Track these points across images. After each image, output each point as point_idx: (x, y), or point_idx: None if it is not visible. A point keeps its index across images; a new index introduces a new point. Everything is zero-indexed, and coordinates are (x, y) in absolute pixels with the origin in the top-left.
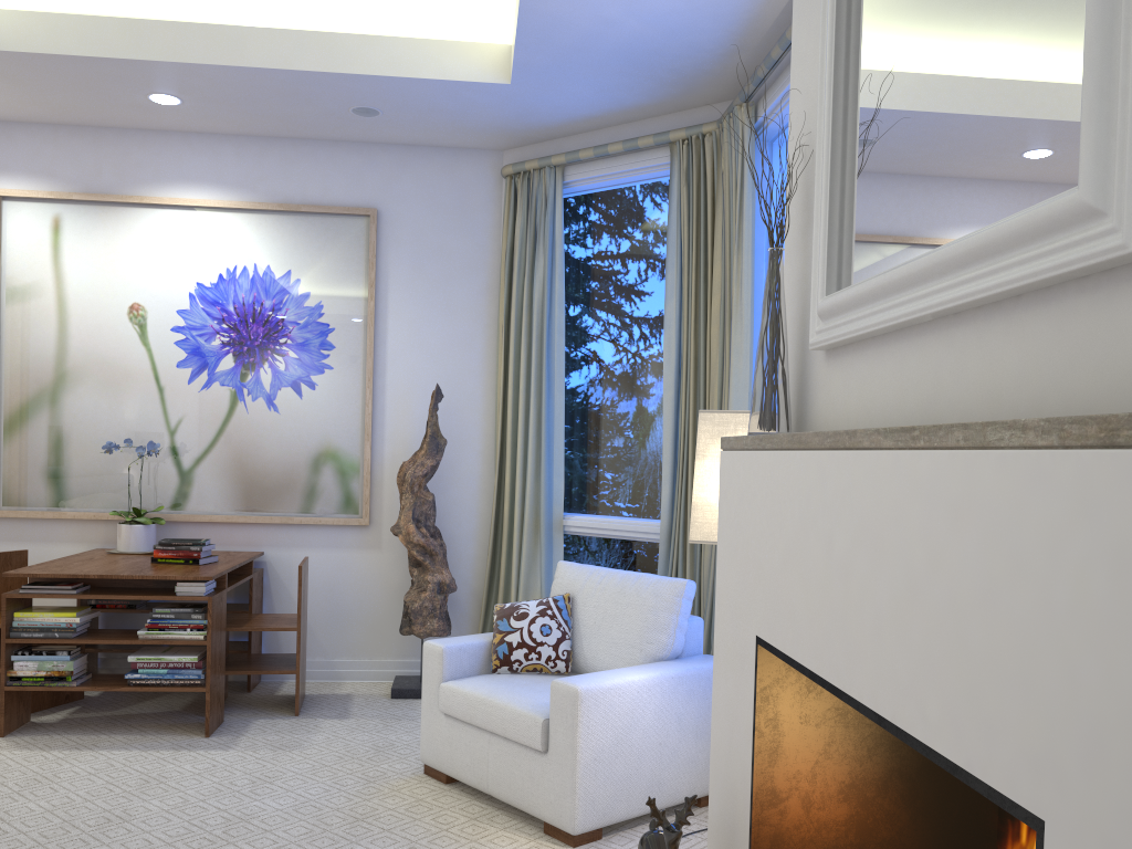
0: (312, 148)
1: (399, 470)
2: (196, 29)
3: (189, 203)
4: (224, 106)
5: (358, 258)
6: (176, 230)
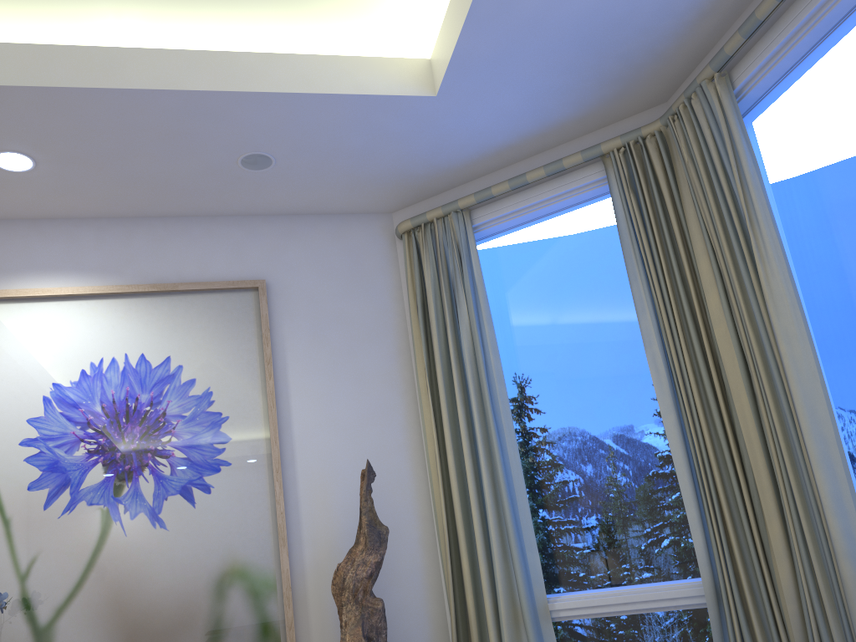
0: (185, 225)
1: (334, 575)
2: (59, 51)
3: (41, 293)
4: (88, 168)
5: (249, 334)
6: (25, 325)
